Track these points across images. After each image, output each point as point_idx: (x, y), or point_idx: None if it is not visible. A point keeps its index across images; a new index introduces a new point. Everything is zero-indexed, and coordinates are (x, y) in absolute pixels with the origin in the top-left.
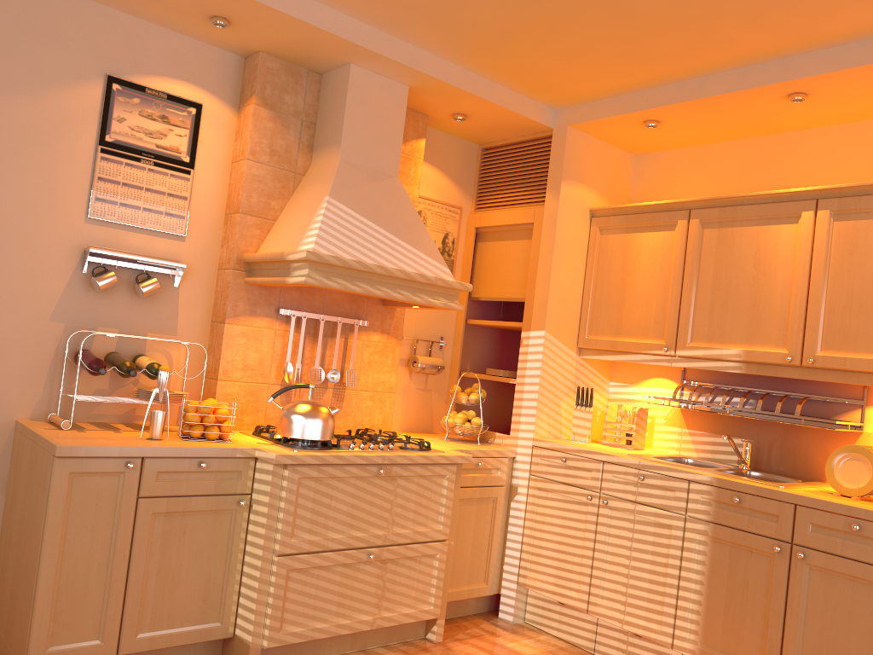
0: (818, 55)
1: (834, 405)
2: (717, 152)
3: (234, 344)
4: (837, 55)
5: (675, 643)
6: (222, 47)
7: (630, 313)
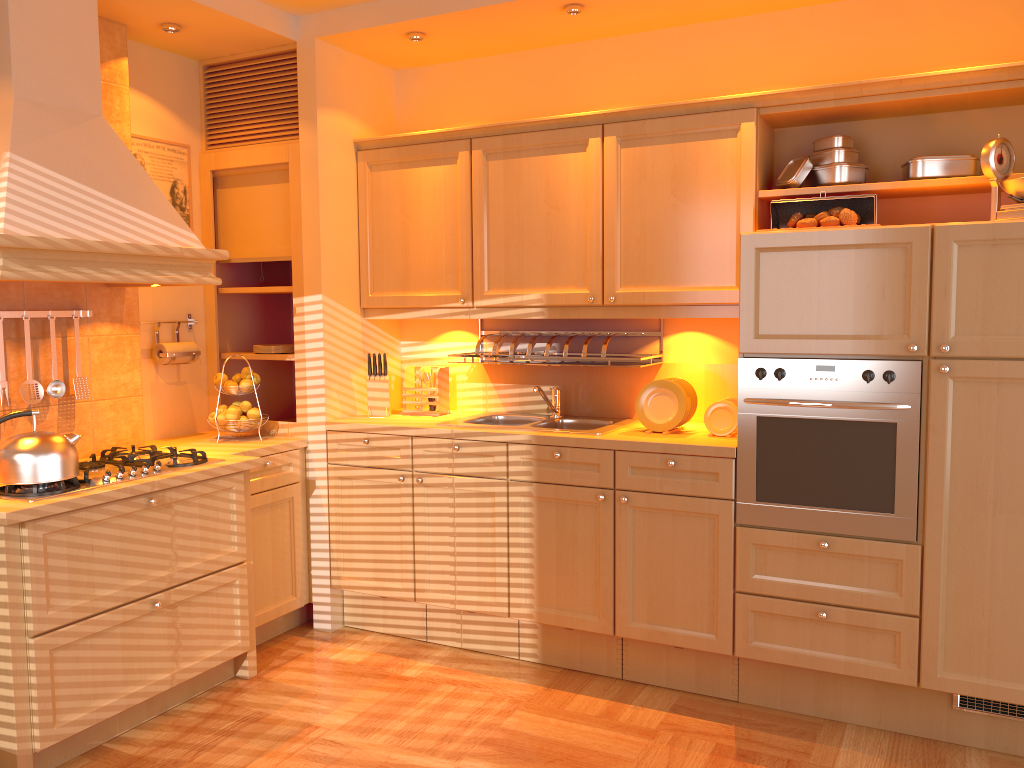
0: None
1: (634, 339)
2: (489, 67)
3: None
4: None
5: (512, 611)
6: None
7: (417, 263)
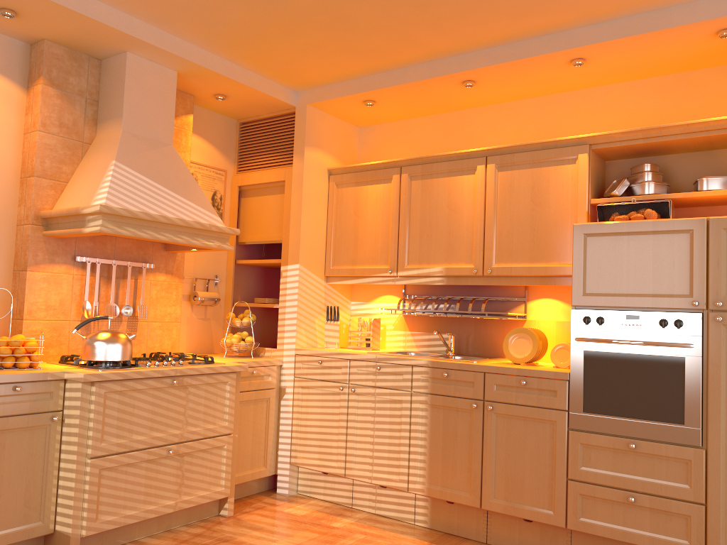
0: (480, 53)
1: (507, 303)
2: (418, 124)
3: (37, 288)
4: (492, 54)
5: (410, 486)
6: (9, 35)
7: (363, 247)
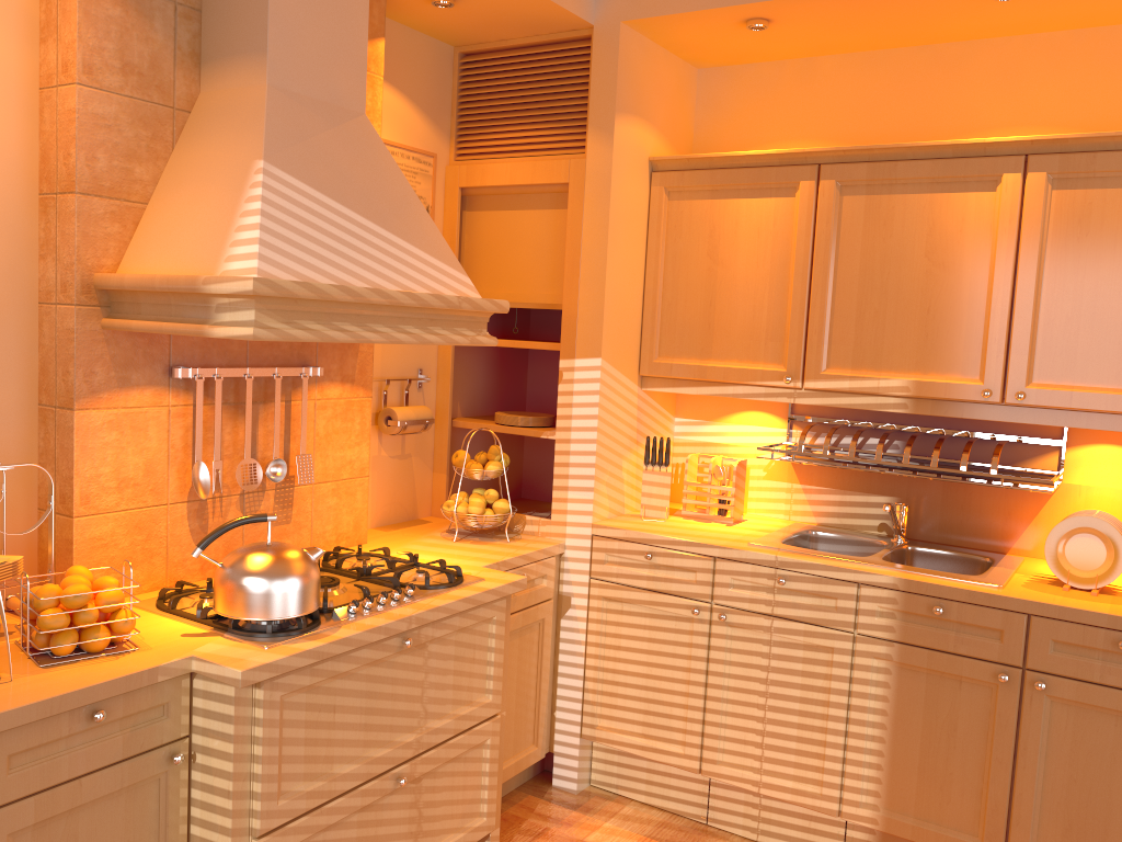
0: None
1: (1019, 447)
2: (834, 69)
3: (97, 445)
4: None
5: (845, 810)
6: None
7: (725, 324)
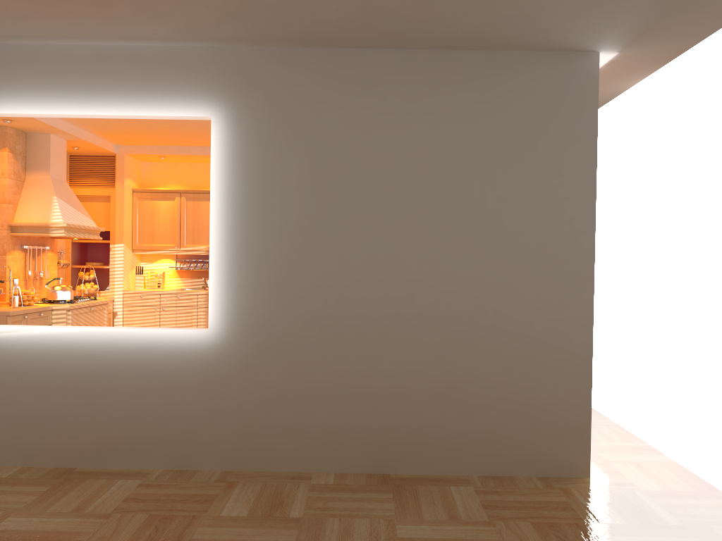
0: None
1: None
2: (182, 166)
3: (10, 264)
4: None
5: None
6: None
7: (157, 234)
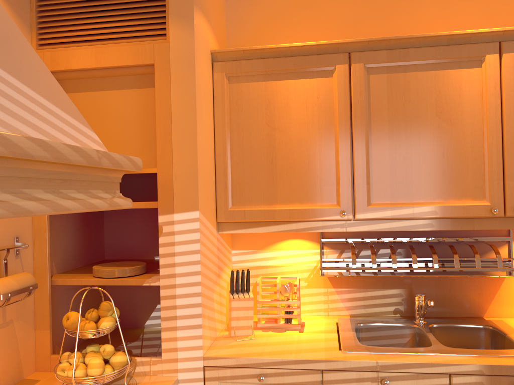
0: None
1: (482, 244)
2: None
3: None
4: None
5: None
6: None
7: (286, 175)
